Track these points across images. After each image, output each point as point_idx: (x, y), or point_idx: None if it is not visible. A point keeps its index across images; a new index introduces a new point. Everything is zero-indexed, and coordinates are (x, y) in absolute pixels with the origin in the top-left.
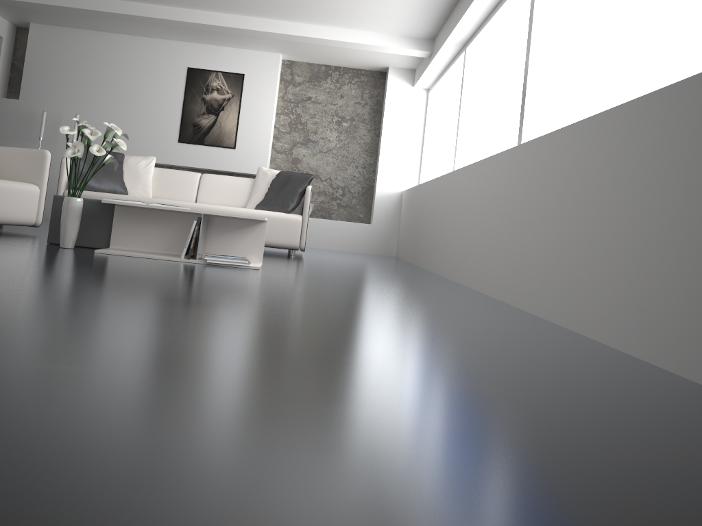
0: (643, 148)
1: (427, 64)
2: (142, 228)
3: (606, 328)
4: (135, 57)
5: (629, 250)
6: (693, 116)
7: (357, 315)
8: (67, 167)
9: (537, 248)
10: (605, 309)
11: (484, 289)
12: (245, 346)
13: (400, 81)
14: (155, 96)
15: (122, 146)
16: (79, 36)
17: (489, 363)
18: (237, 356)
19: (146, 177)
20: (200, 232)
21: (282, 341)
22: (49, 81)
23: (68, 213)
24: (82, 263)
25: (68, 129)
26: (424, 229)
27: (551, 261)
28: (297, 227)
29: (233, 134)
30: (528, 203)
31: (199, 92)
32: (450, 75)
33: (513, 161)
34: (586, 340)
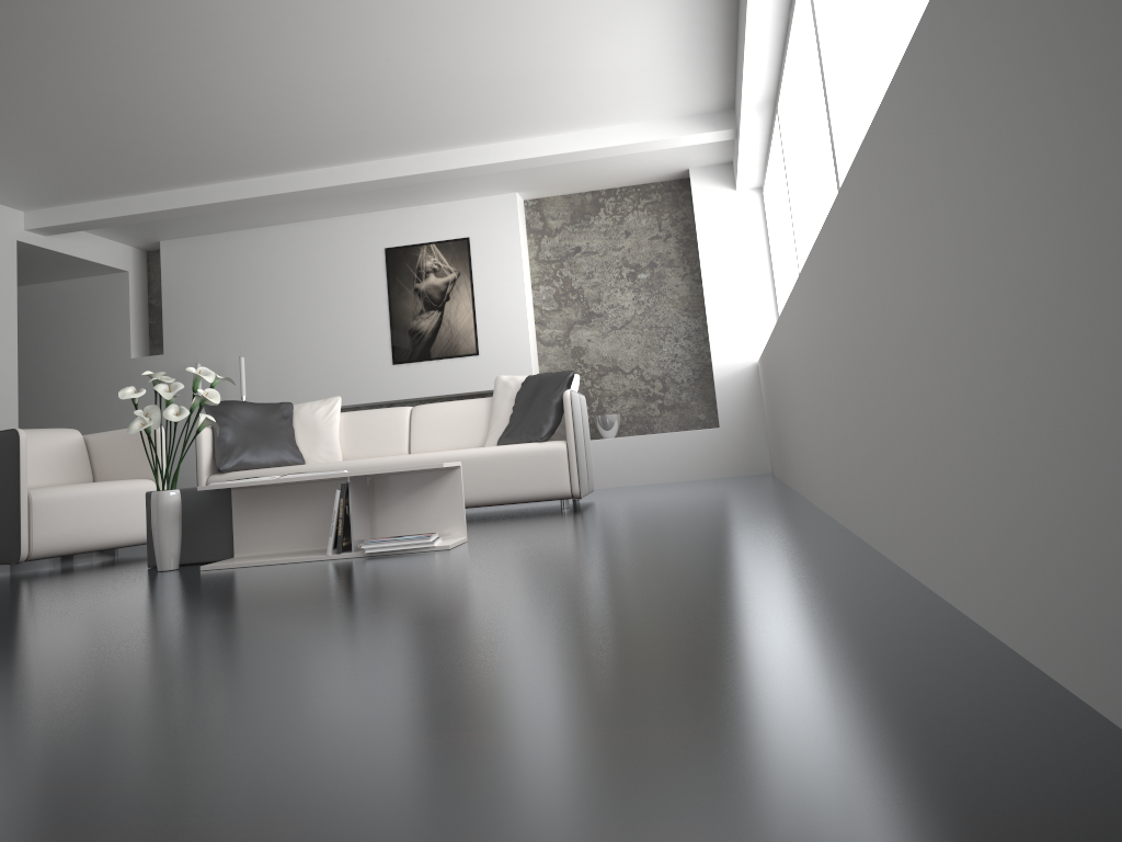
0: (889, 215)
1: (737, 149)
2: (277, 516)
3: (923, 556)
4: (308, 252)
5: (913, 404)
6: (911, 138)
7: (484, 611)
8: (145, 447)
9: (852, 426)
10: (916, 520)
11: (832, 510)
12: (144, 717)
13: (712, 185)
14: (347, 304)
15: (213, 398)
16: (227, 243)
17: (587, 675)
18: (92, 741)
19: (329, 431)
20: (350, 507)
21: (237, 694)
22: (198, 318)
23: (158, 516)
24: (143, 595)
25: (133, 391)
26: (779, 419)
27: (865, 446)
28: (560, 462)
29: (471, 333)
30: (833, 347)
31: (408, 282)
32: (779, 157)
33: (812, 281)
34: (898, 585)
